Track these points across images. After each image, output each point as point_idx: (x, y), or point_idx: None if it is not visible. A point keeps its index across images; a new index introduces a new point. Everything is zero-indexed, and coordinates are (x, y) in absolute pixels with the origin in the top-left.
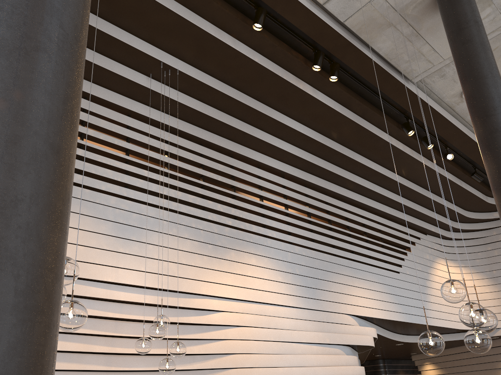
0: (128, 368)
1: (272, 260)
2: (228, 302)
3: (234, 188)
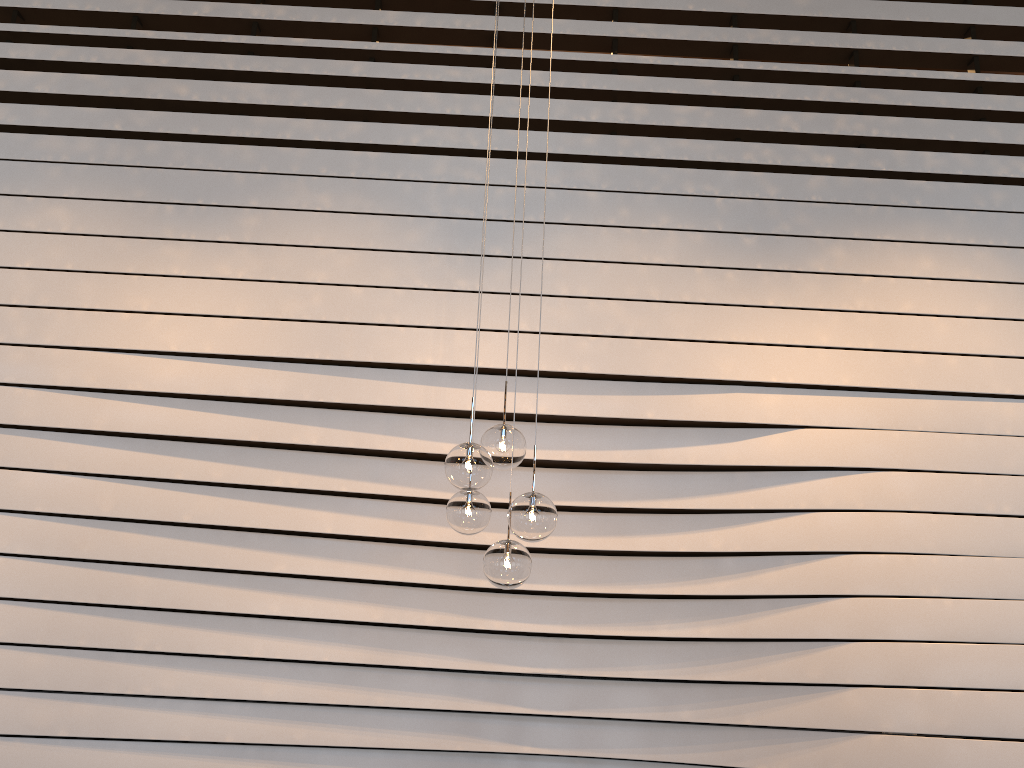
0: (526, 586)
1: (1014, 252)
2: (822, 399)
3: (855, 56)
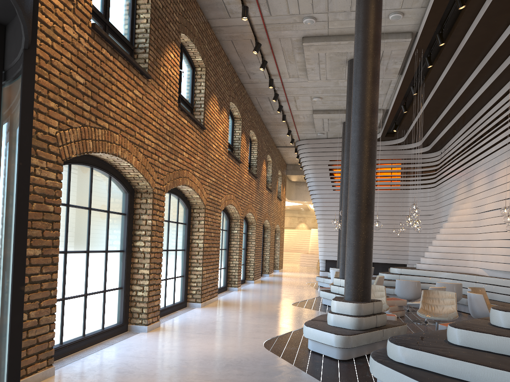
0: None
1: None
2: None
3: None
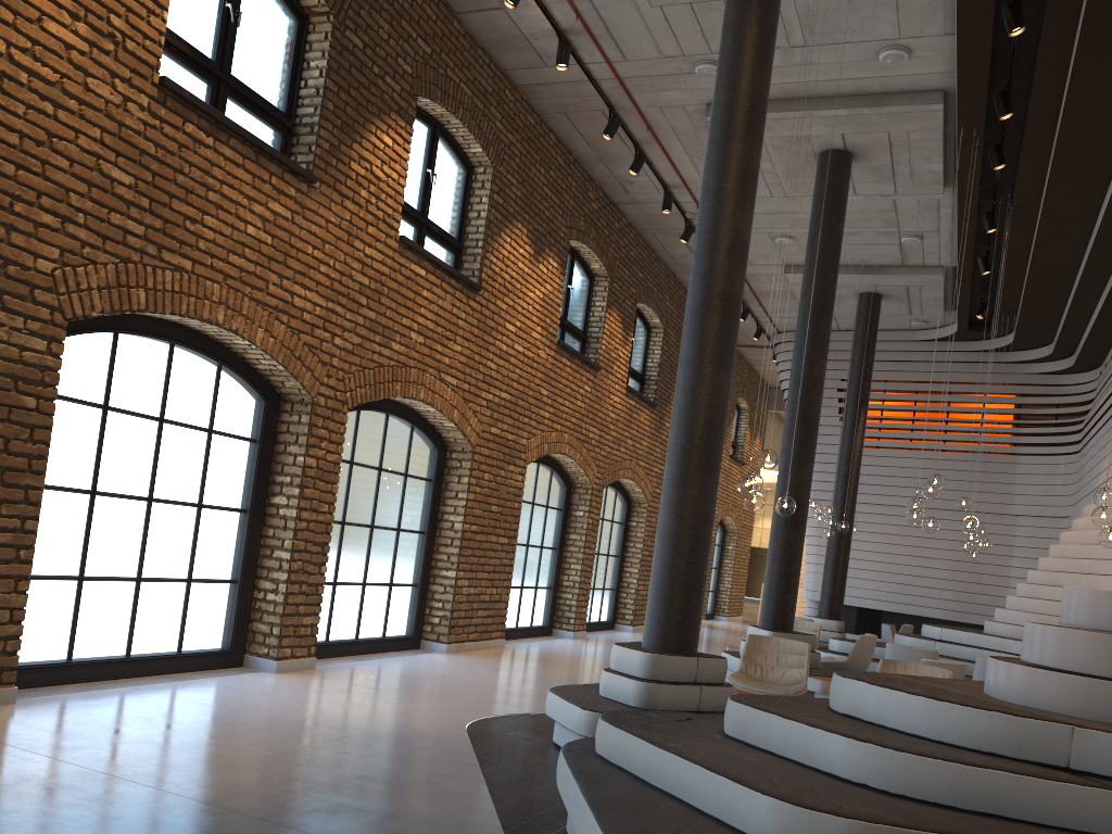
0: None
1: None
2: None
3: None
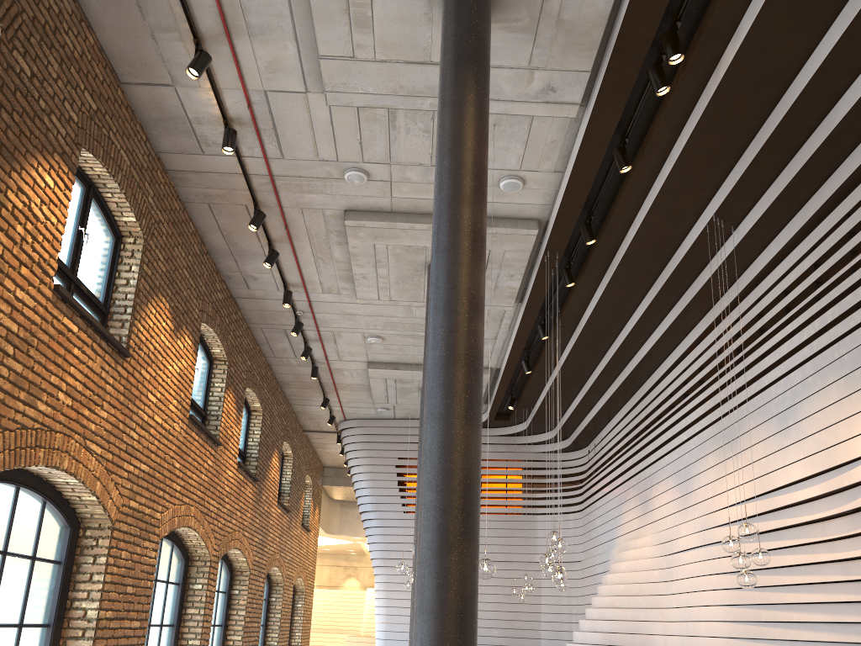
0: None
1: None
2: None
3: None
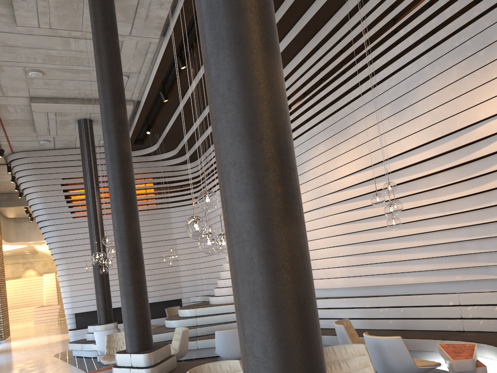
0: (460, 210)
1: None
2: None
3: None
